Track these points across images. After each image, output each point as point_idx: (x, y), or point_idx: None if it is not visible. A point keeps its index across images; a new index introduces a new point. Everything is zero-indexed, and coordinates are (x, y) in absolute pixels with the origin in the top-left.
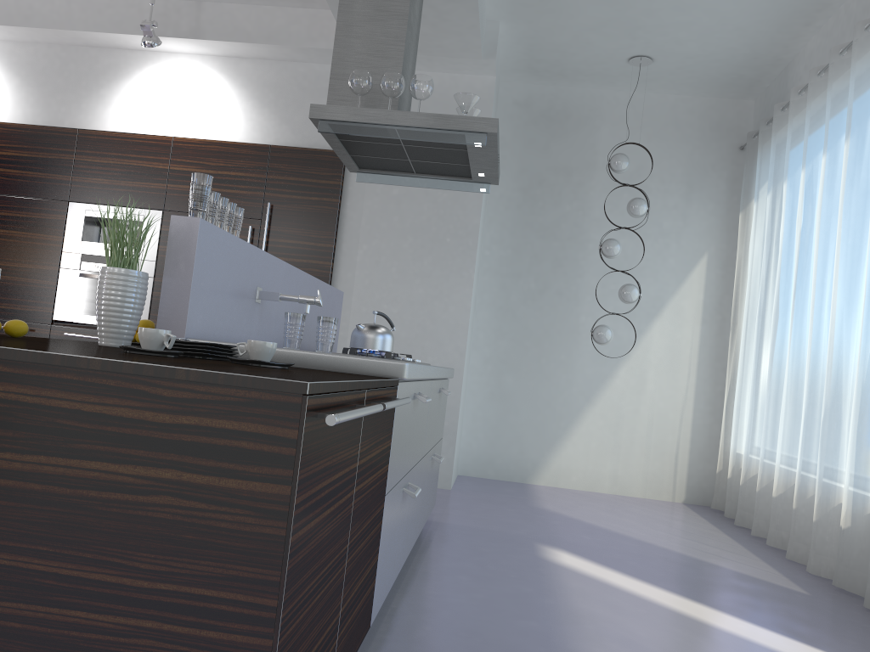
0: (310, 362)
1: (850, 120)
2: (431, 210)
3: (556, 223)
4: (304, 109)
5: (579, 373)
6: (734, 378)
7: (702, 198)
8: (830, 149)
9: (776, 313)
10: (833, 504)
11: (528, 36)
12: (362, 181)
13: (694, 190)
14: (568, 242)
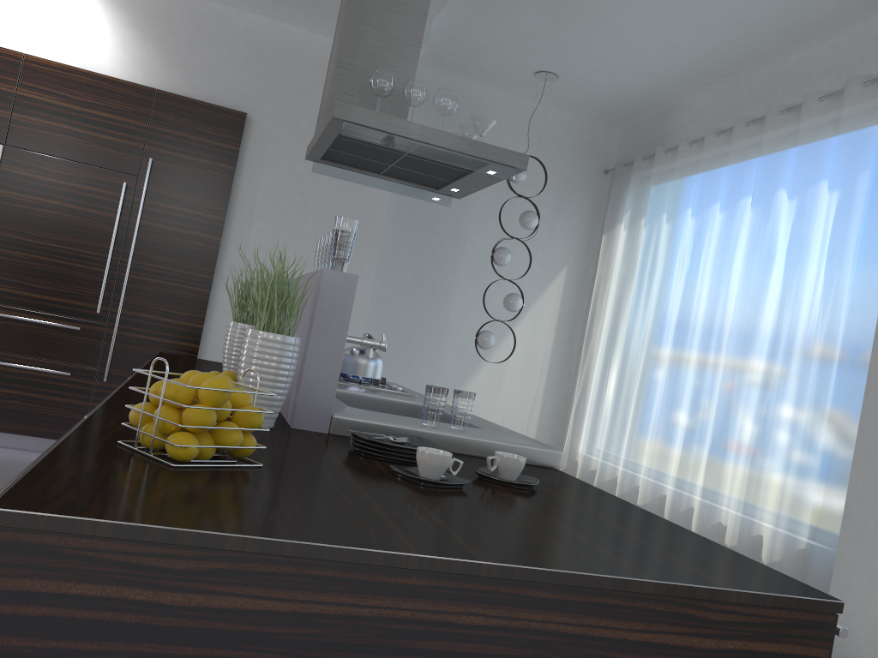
0: (469, 448)
1: (759, 190)
2: (336, 195)
3: (436, 218)
4: (199, 53)
5: (444, 369)
6: (585, 386)
7: (568, 213)
8: (729, 208)
9: (650, 340)
10: (712, 522)
11: (455, 29)
12: (319, 172)
13: (563, 205)
14: (447, 238)
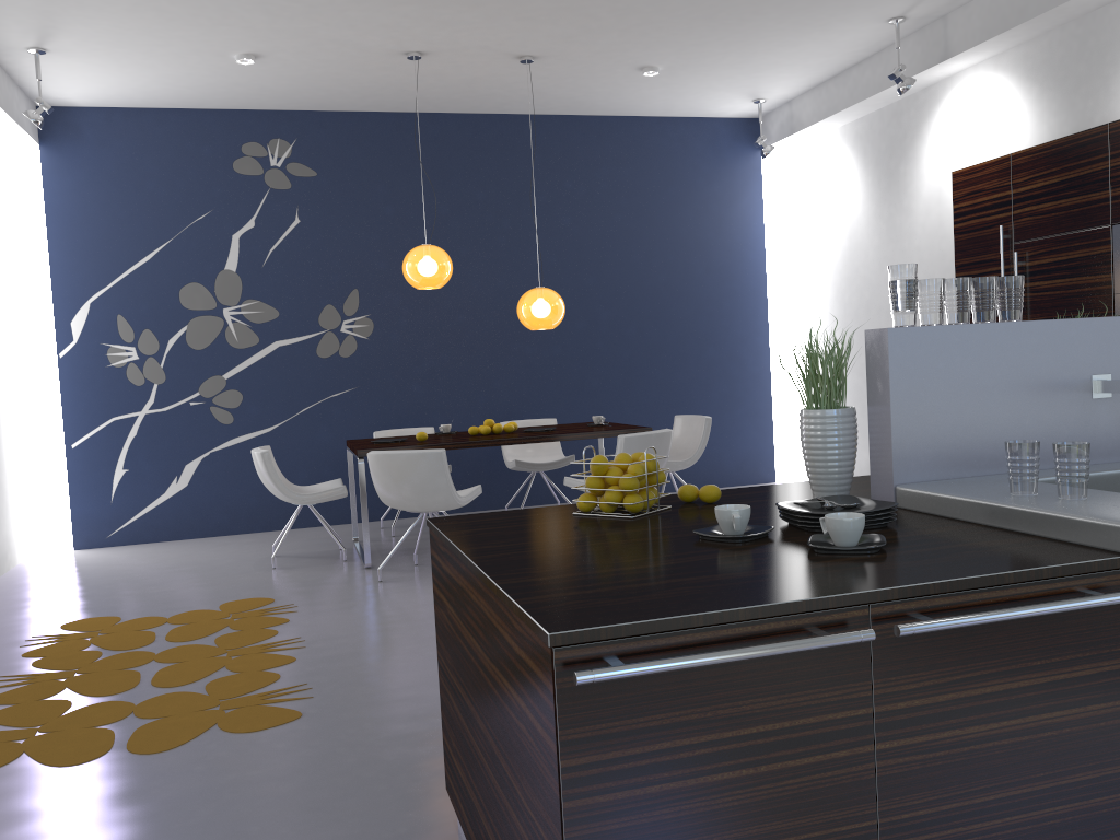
0: (1015, 522)
1: None
2: None
3: None
4: None
5: None
6: None
7: None
8: None
9: None
10: None
11: None
12: None
13: None
14: None
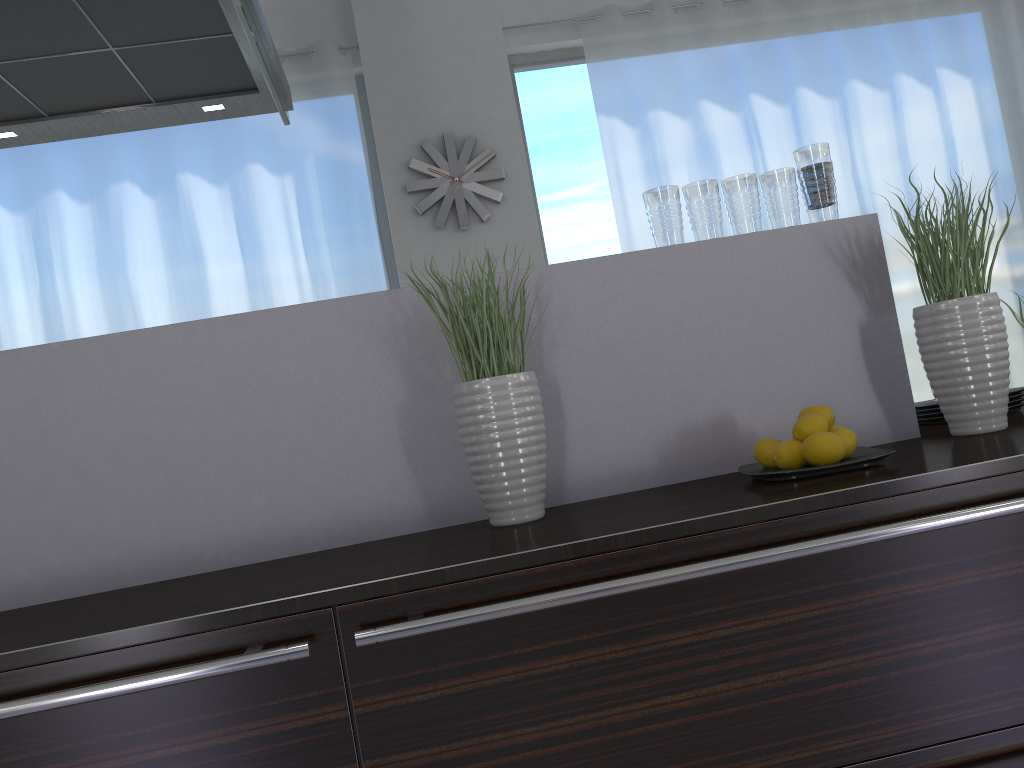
0: None
1: (155, 173)
2: None
3: None
4: None
5: None
6: None
7: None
8: (97, 198)
9: None
10: None
11: None
12: None
13: None
14: None
